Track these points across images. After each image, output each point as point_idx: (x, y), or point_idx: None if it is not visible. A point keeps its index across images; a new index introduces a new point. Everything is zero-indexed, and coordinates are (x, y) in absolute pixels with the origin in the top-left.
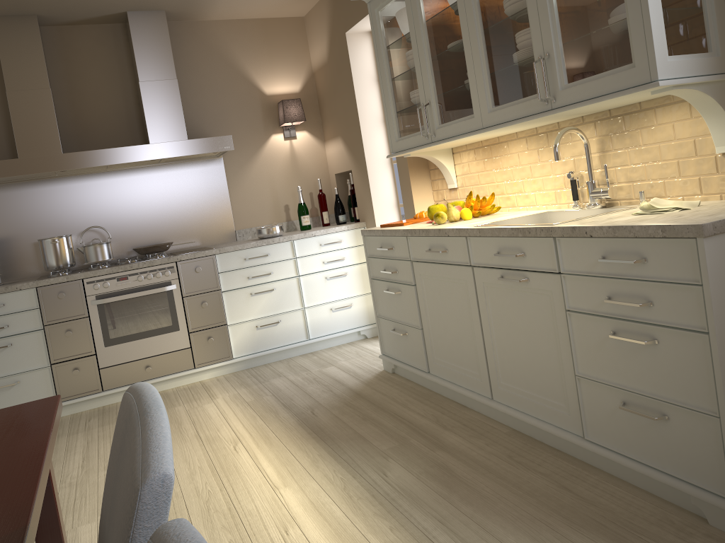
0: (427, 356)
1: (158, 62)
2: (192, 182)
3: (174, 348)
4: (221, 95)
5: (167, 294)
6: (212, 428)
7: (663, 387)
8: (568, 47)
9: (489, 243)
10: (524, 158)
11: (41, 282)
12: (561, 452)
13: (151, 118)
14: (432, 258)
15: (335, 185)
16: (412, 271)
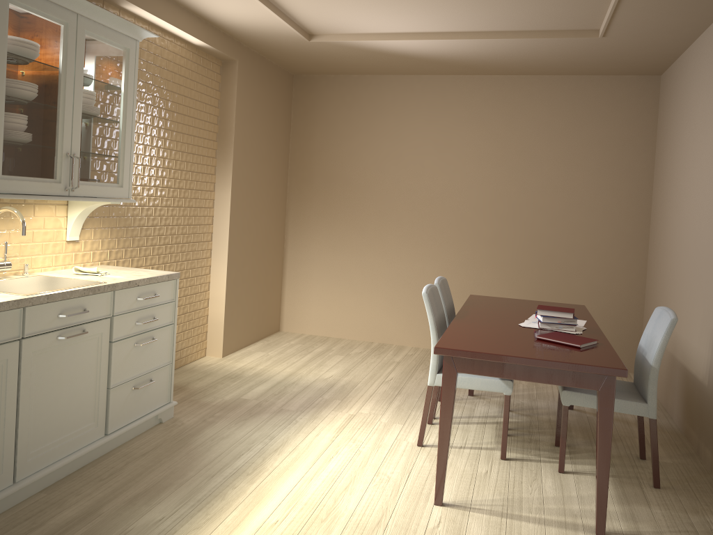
0: None
1: None
2: None
3: None
4: None
5: None
6: None
7: (152, 363)
8: (84, 155)
9: (50, 308)
10: None
11: None
12: (86, 465)
13: None
14: None
15: None
16: None
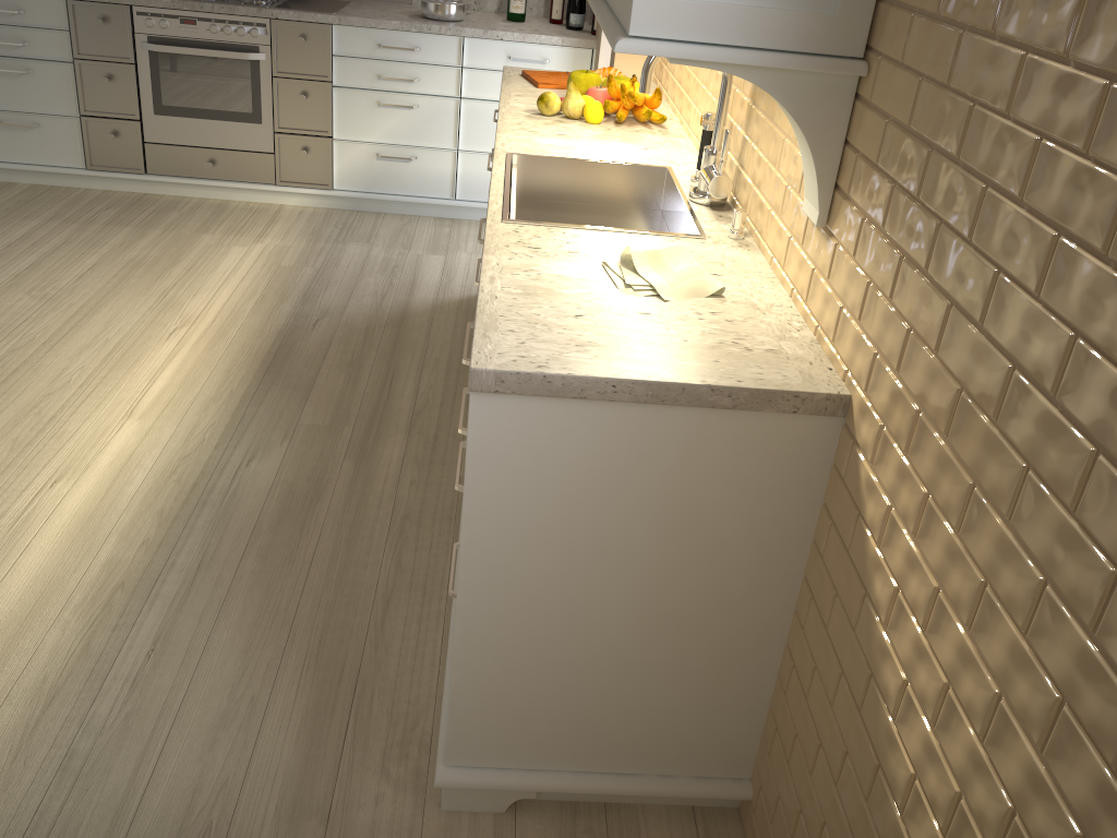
0: None
1: None
2: None
3: (251, 147)
4: None
5: (250, 65)
6: (193, 289)
7: None
8: None
9: None
10: None
11: None
12: None
13: None
14: None
15: None
16: None
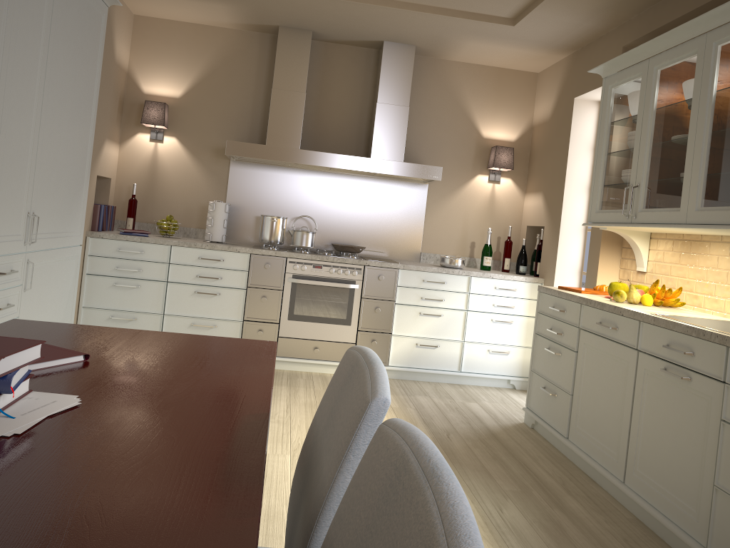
0: (570, 423)
1: (397, 89)
2: (396, 199)
3: (342, 339)
4: (442, 129)
5: (349, 291)
6: None
7: None
8: None
9: (661, 334)
10: (724, 262)
11: (255, 250)
12: None
13: (378, 136)
14: (600, 331)
15: (524, 236)
16: (577, 337)
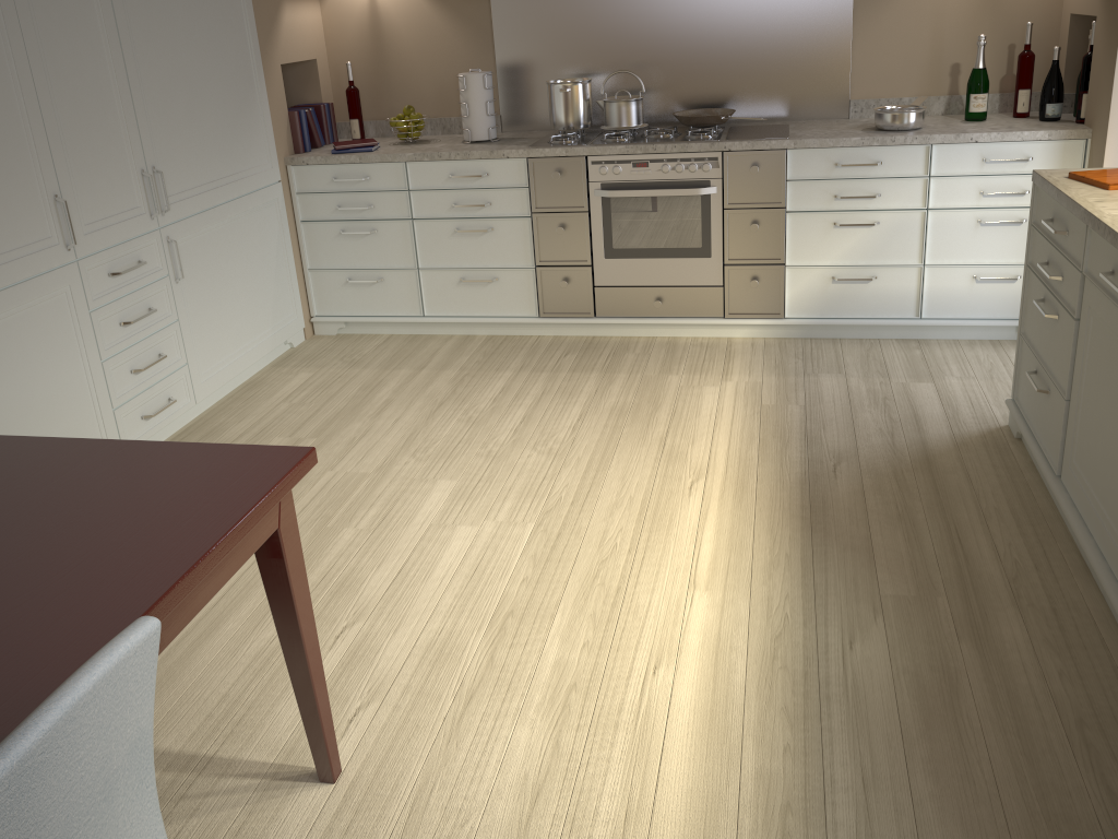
0: (1064, 451)
1: None
2: (792, 5)
3: (699, 281)
4: None
5: (701, 200)
6: (687, 436)
7: None
8: None
9: None
10: None
11: (533, 152)
12: None
13: None
14: (1112, 290)
15: (1066, 37)
16: (1080, 292)
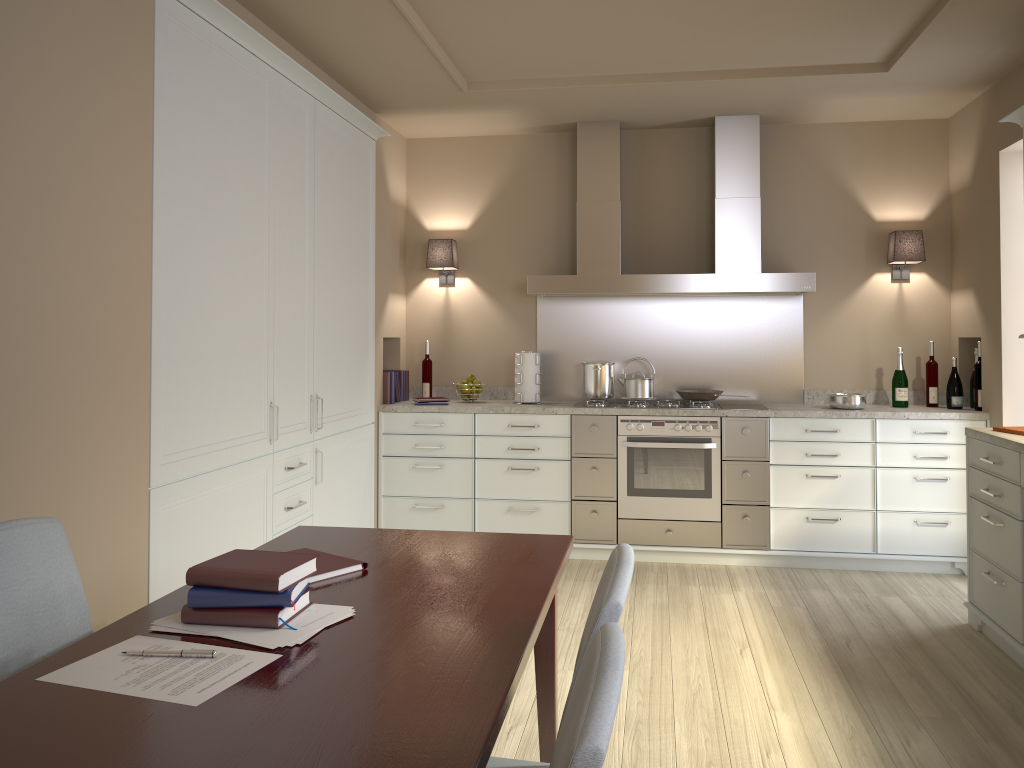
0: None
1: (741, 176)
2: (759, 321)
3: (701, 517)
4: (814, 218)
5: (704, 452)
6: (723, 622)
7: None
8: None
9: None
10: None
11: (576, 410)
12: None
13: (722, 242)
14: None
15: (957, 353)
16: (1020, 500)
